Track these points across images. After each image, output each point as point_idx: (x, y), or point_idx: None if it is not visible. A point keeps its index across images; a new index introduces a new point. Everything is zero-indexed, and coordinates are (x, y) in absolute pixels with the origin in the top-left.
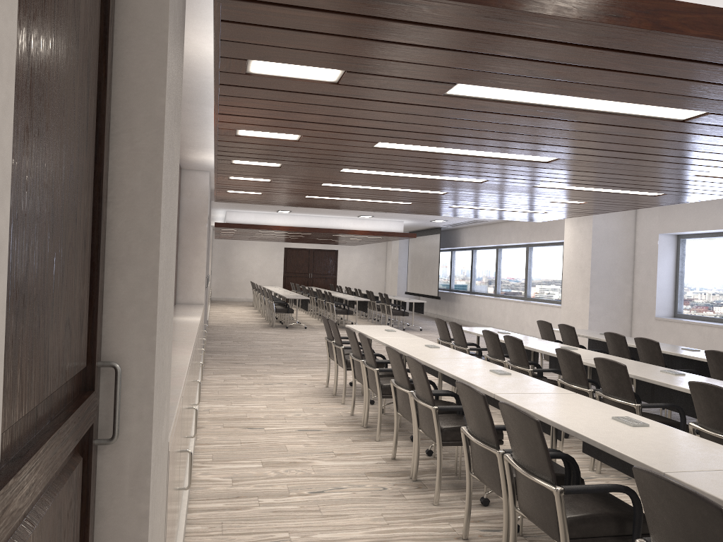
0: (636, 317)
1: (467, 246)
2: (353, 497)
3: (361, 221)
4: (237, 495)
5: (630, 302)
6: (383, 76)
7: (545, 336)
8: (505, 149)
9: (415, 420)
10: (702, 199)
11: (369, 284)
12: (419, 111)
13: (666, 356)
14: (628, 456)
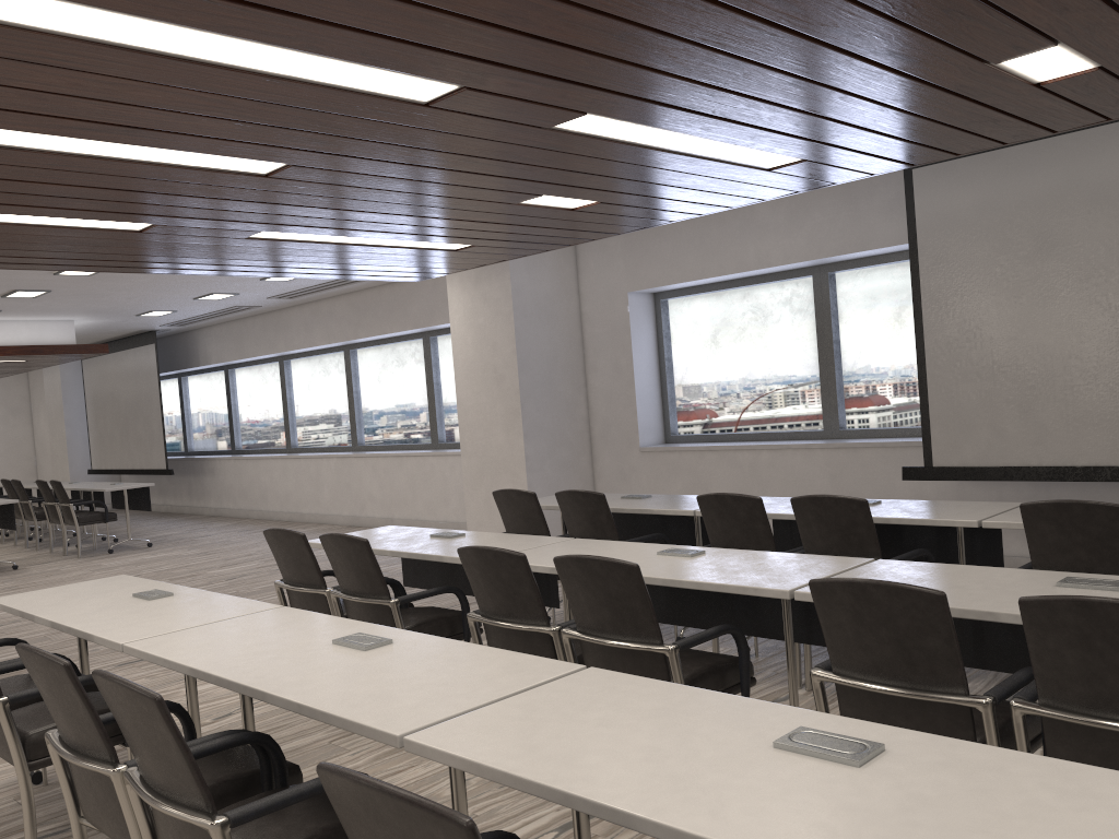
0: (601, 452)
1: (218, 363)
2: None
3: None
4: None
5: (587, 426)
6: None
7: (519, 525)
8: None
9: None
10: (840, 180)
11: None
12: None
13: (787, 522)
14: None
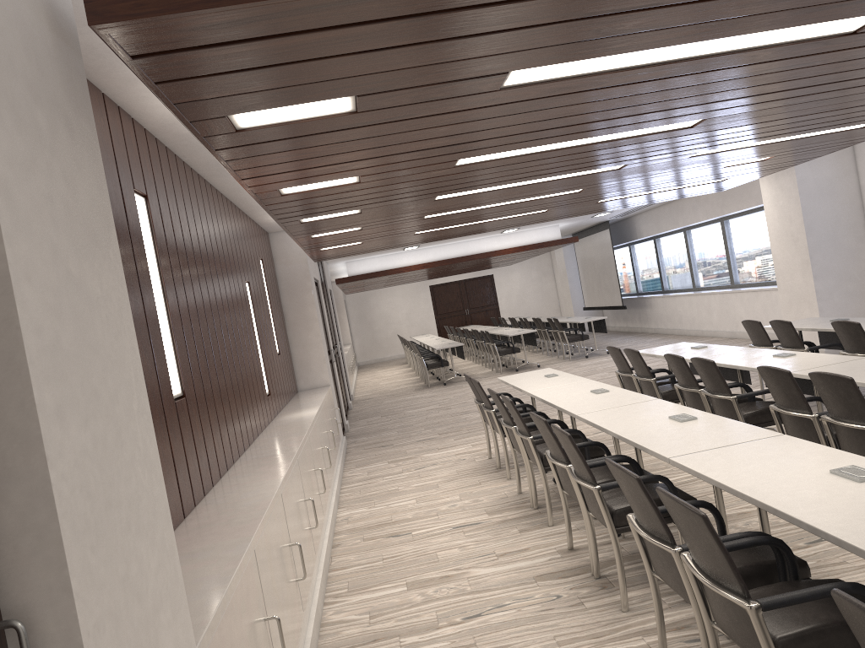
0: None
1: (646, 236)
2: (518, 616)
3: (506, 237)
4: (374, 638)
5: None
6: (407, 89)
7: (756, 340)
8: (625, 126)
9: (581, 501)
10: None
11: (540, 307)
12: (482, 115)
13: None
14: (847, 542)
